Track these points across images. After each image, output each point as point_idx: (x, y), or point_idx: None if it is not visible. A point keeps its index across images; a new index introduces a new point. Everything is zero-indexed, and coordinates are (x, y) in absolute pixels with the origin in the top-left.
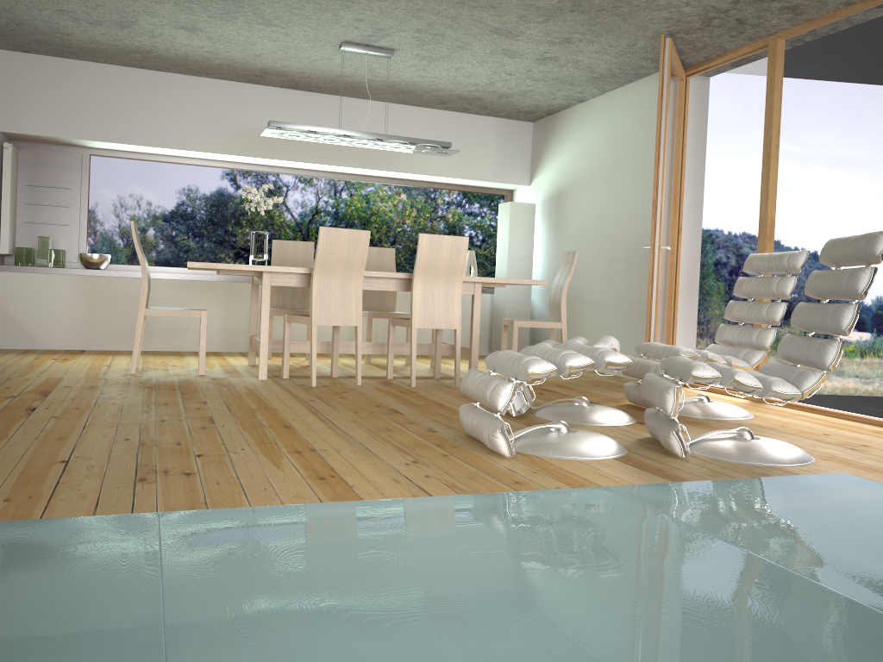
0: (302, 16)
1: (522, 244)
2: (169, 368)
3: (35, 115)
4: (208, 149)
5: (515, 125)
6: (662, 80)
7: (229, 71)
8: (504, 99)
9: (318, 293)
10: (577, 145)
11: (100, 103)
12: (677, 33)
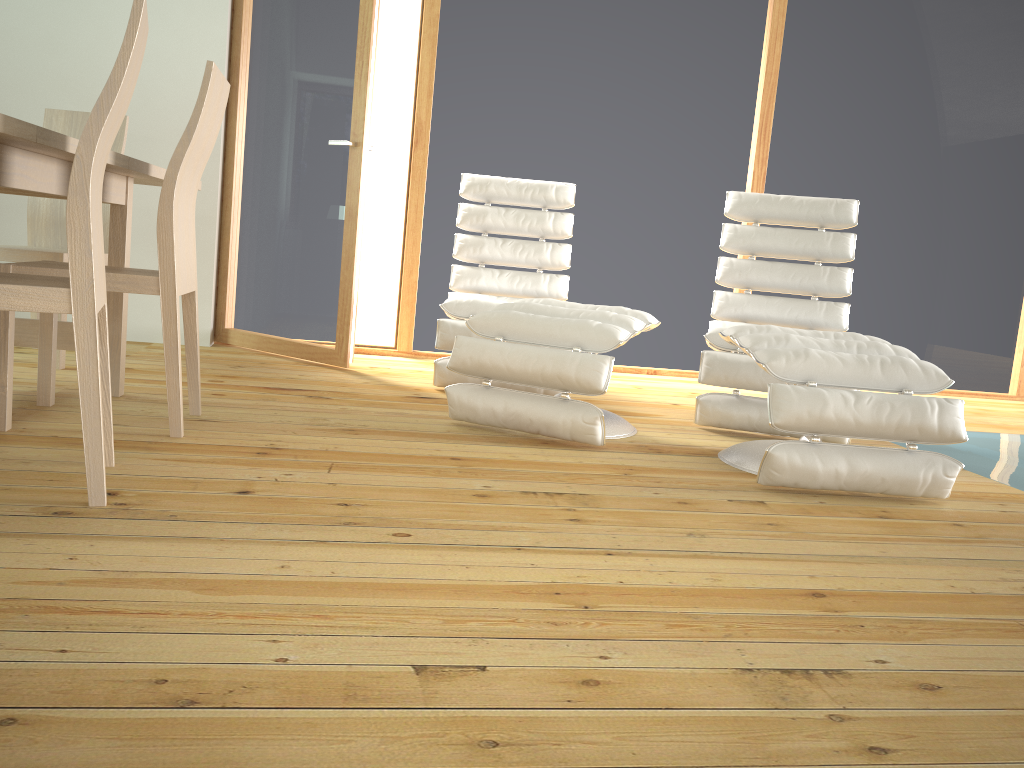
0: None
1: None
2: None
3: None
4: None
5: None
6: None
7: None
8: None
9: (92, 210)
10: None
11: None
12: None
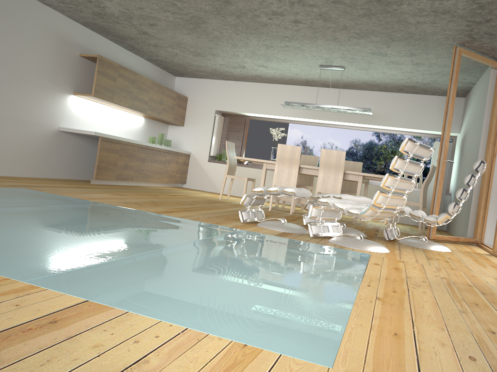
0: (292, 57)
1: None
2: (239, 201)
3: (227, 103)
4: (287, 115)
5: None
6: (453, 70)
7: (295, 82)
8: (428, 85)
9: (277, 172)
10: None
11: (249, 98)
12: (463, 44)
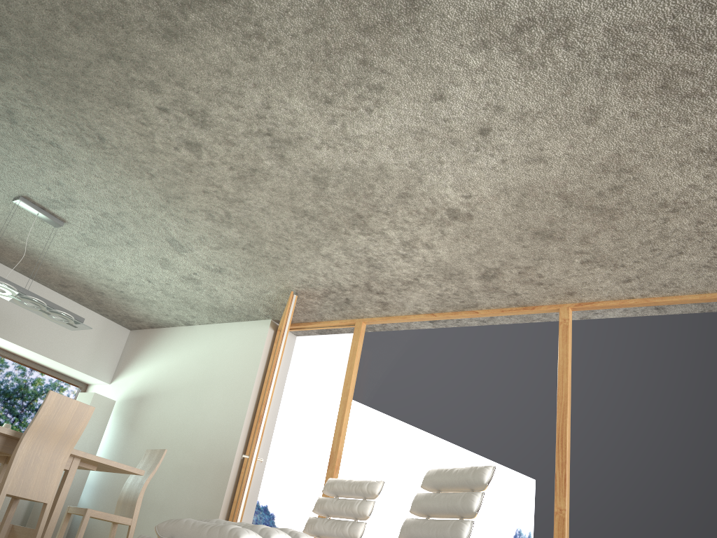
0: (4, 157)
1: (91, 435)
2: None
3: None
4: None
5: (115, 327)
6: (285, 323)
7: None
8: (124, 301)
9: None
10: (173, 358)
11: None
12: (302, 294)
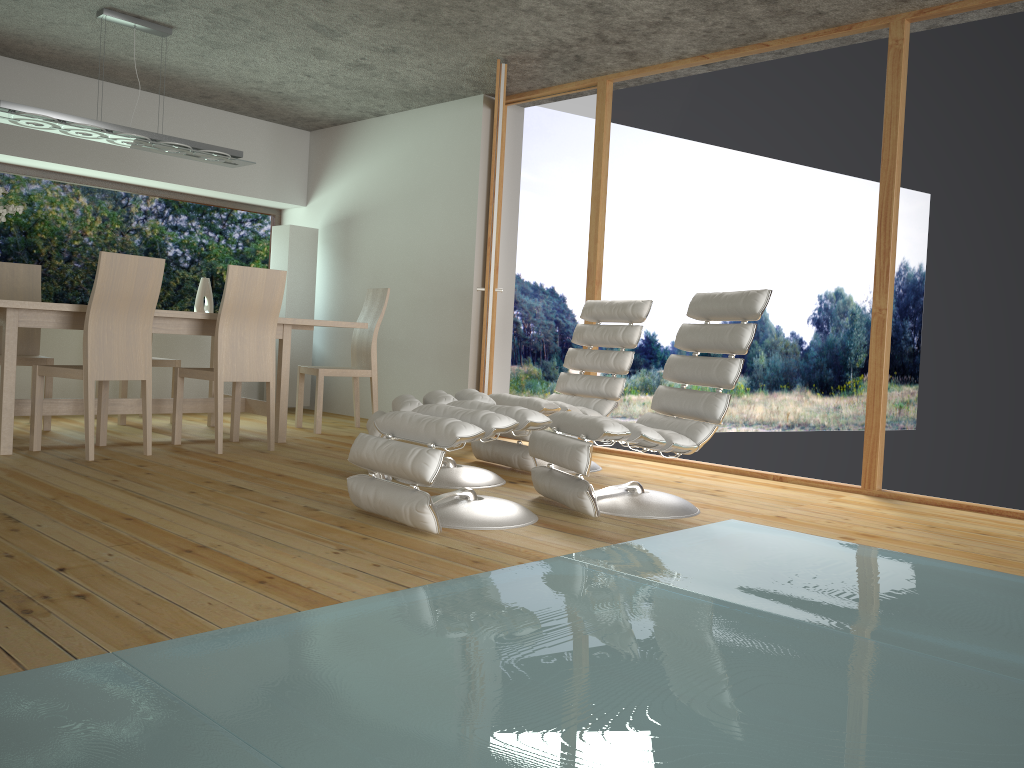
0: None
1: (303, 276)
2: None
3: None
4: None
5: (289, 133)
6: (498, 109)
7: None
8: (287, 102)
9: (96, 338)
10: (371, 165)
11: None
12: (513, 60)
